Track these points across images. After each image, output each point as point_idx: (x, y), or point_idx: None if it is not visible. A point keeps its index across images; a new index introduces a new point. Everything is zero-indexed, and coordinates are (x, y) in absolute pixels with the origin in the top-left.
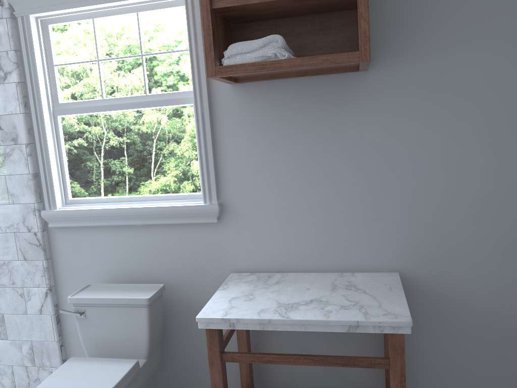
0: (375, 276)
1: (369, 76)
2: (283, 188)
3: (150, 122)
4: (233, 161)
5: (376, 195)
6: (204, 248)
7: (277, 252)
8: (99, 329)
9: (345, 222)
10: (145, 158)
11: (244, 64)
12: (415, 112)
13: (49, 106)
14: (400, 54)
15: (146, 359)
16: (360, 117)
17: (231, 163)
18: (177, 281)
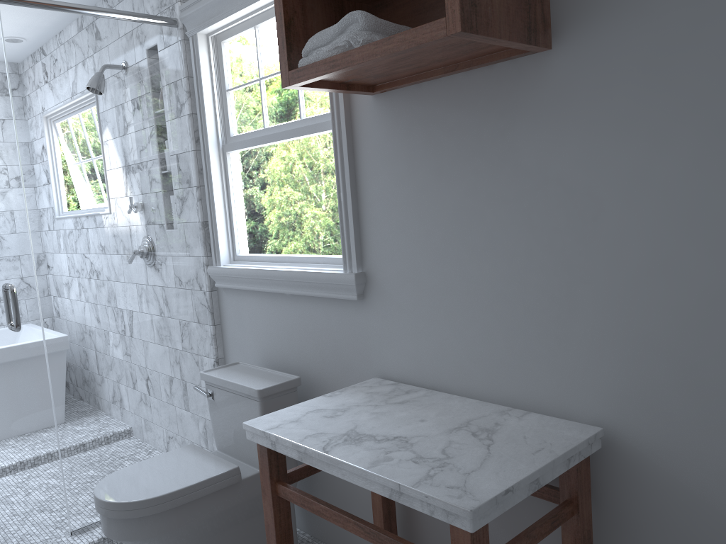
0: (554, 425)
1: (554, 58)
2: (436, 256)
3: None
4: (377, 211)
5: (568, 279)
6: (349, 335)
7: (430, 357)
8: (223, 417)
9: (520, 321)
10: None
11: (315, 64)
12: (635, 119)
13: (218, 141)
14: (606, 9)
15: None
16: (540, 135)
17: (375, 214)
18: (324, 376)
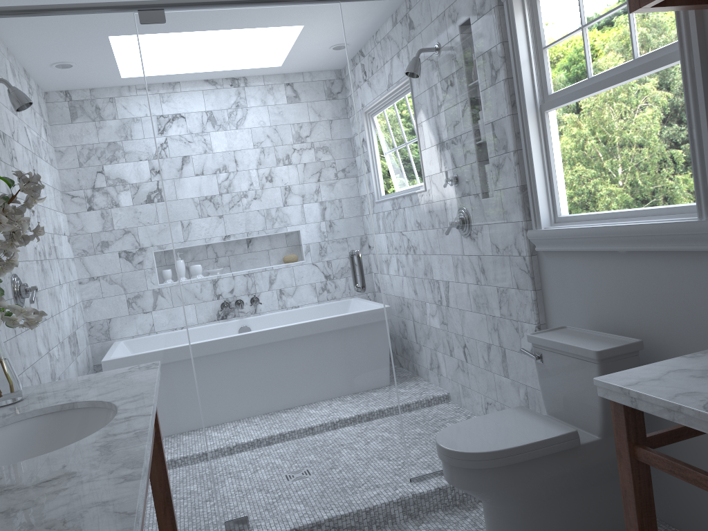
0: None
1: None
2: None
3: None
4: None
5: None
6: (705, 293)
7: None
8: (554, 381)
9: None
10: None
11: None
12: None
13: (535, 102)
14: None
15: (600, 438)
16: None
17: None
18: (670, 341)
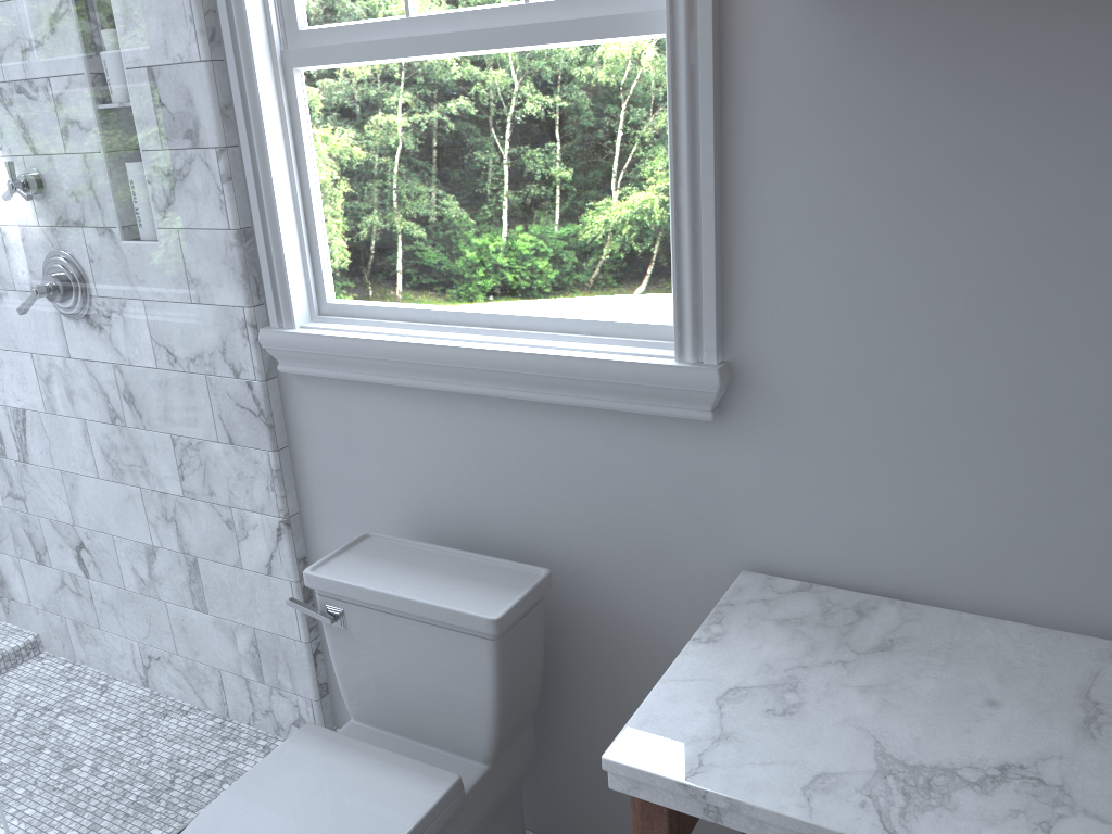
0: None
1: None
2: (946, 340)
3: (617, 58)
4: (781, 234)
5: None
6: (670, 486)
7: (897, 538)
8: (376, 663)
9: None
10: (601, 146)
11: None
12: None
13: (271, 41)
14: None
15: (488, 766)
16: None
17: (773, 240)
18: (590, 560)
